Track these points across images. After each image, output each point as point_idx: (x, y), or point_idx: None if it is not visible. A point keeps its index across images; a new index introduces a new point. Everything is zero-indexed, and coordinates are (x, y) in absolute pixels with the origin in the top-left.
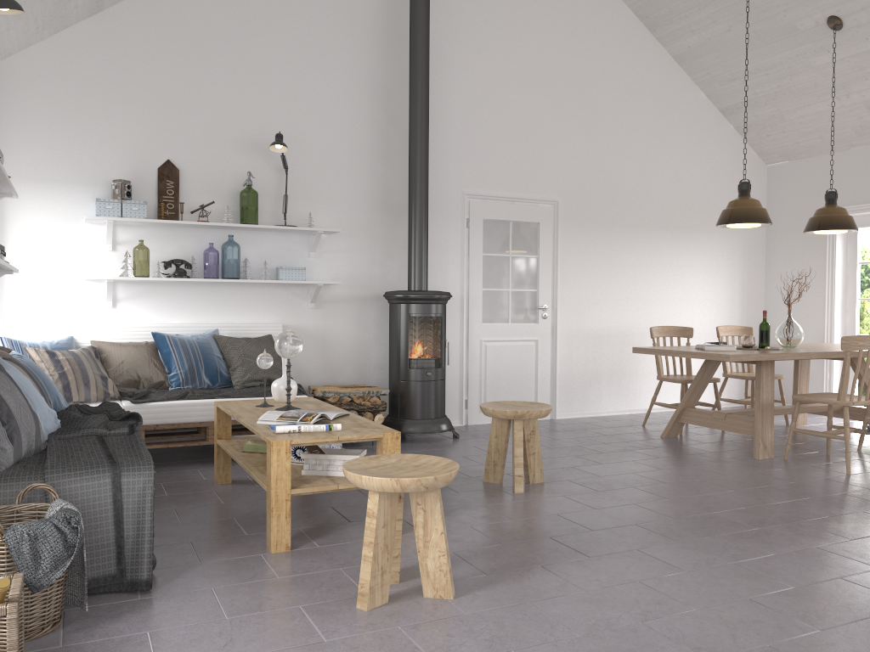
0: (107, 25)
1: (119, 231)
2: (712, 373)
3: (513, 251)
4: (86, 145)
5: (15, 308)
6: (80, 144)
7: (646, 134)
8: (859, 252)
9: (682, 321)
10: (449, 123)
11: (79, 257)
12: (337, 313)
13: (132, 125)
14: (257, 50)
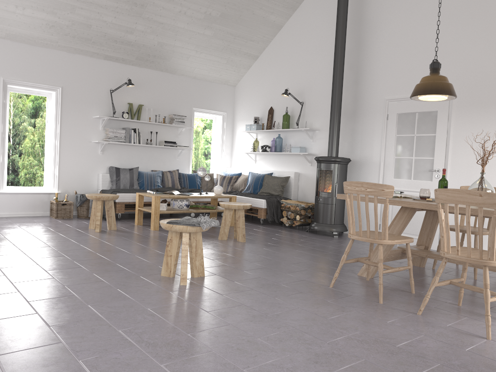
0: (260, 61)
1: (258, 135)
2: (434, 220)
3: (417, 132)
4: (253, 106)
5: (236, 163)
6: (251, 106)
7: None
8: None
9: None
10: (379, 60)
11: (249, 145)
12: None
13: (263, 95)
14: (299, 53)
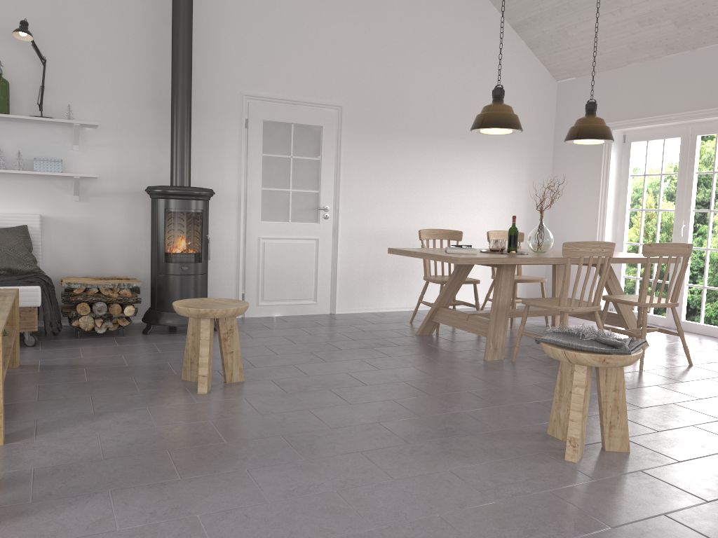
0: None
1: None
2: (465, 275)
3: (295, 153)
4: None
5: None
6: None
7: (436, 45)
8: (631, 165)
9: (467, 225)
10: (226, 23)
11: None
12: (105, 207)
13: None
14: None
